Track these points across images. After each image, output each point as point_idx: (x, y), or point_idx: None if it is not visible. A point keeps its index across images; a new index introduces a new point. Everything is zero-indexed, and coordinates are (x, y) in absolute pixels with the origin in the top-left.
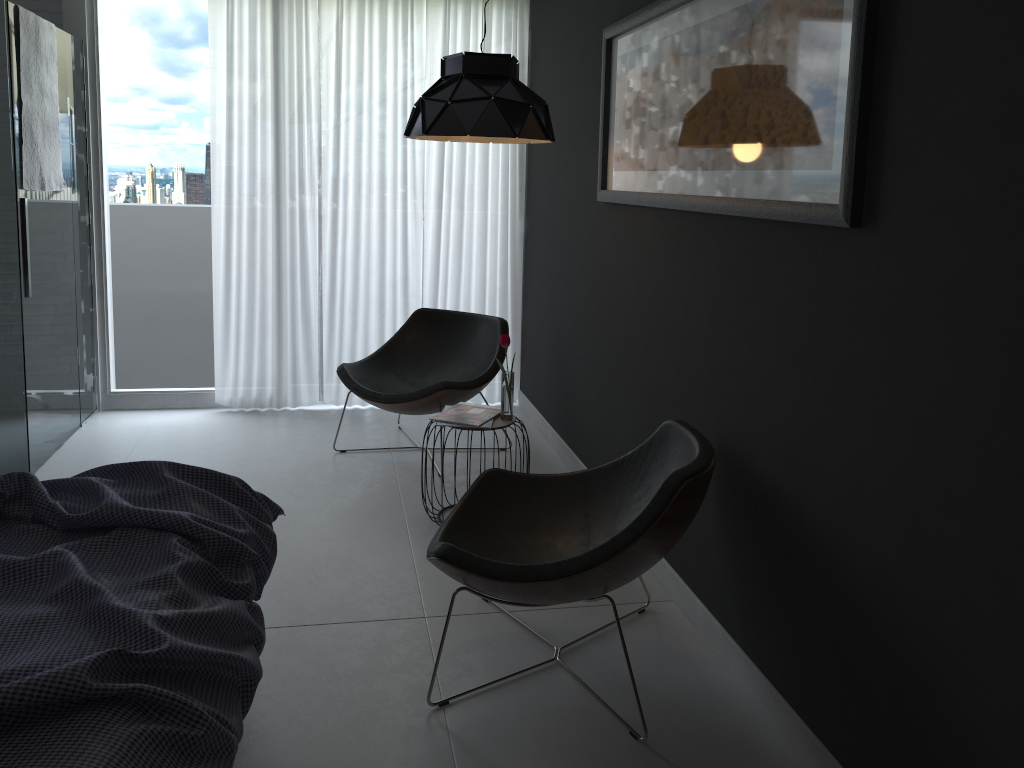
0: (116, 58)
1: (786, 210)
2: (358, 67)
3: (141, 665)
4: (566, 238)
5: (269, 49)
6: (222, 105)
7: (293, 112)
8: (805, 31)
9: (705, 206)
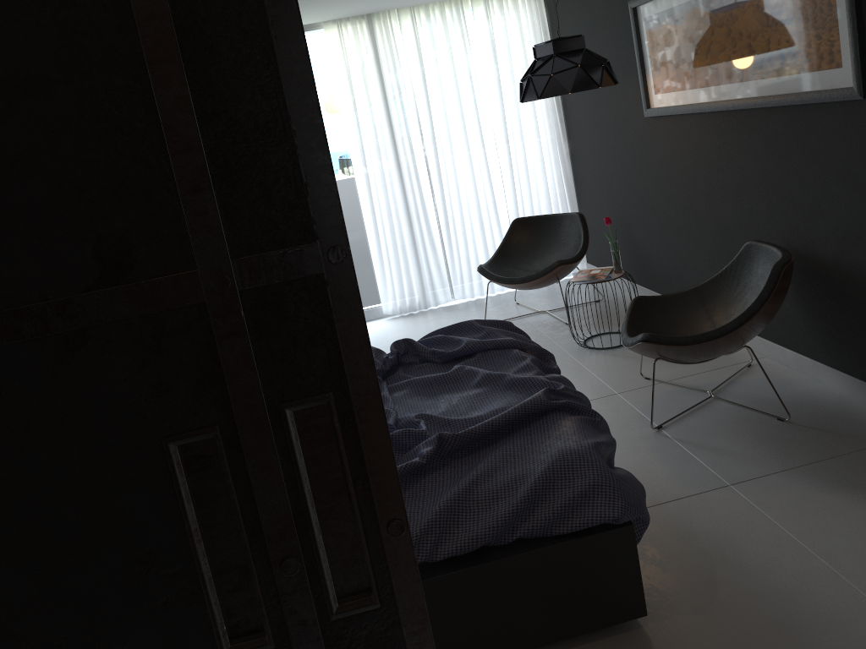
0: None
1: (814, 96)
2: (434, 61)
3: (554, 397)
4: (615, 147)
5: (371, 63)
6: (348, 109)
7: (396, 103)
8: None
9: (747, 104)
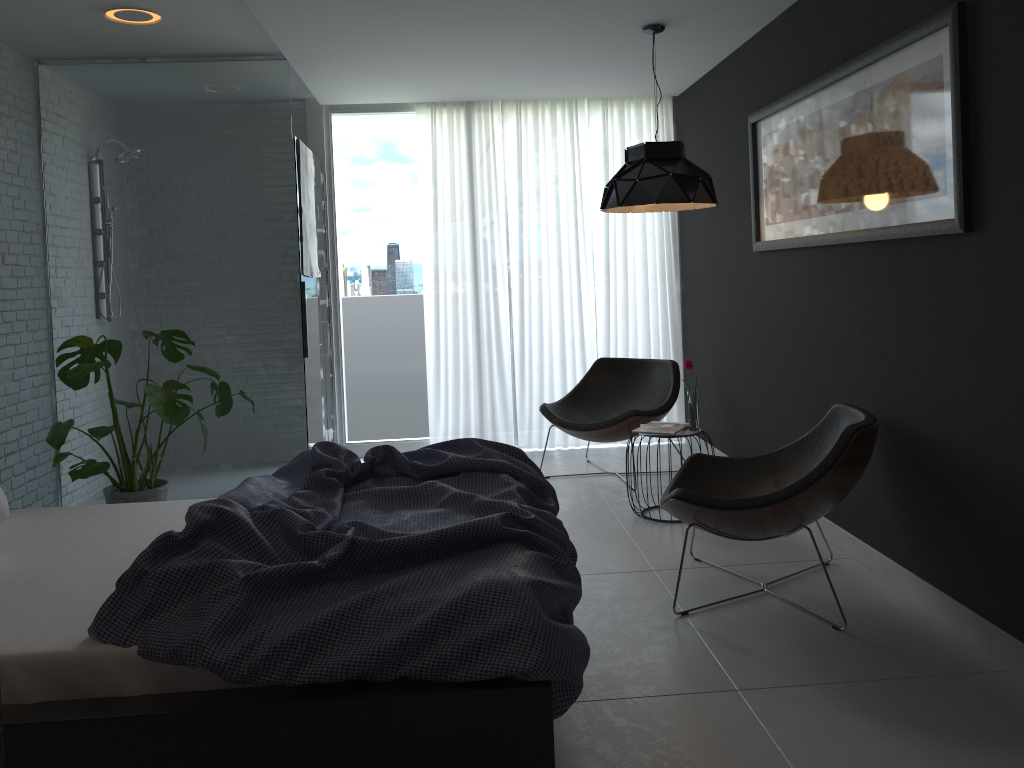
0: (346, 174)
1: (916, 229)
2: (535, 165)
3: (519, 528)
4: (724, 288)
5: (464, 157)
6: (428, 204)
7: (484, 205)
8: (917, 102)
9: (850, 238)
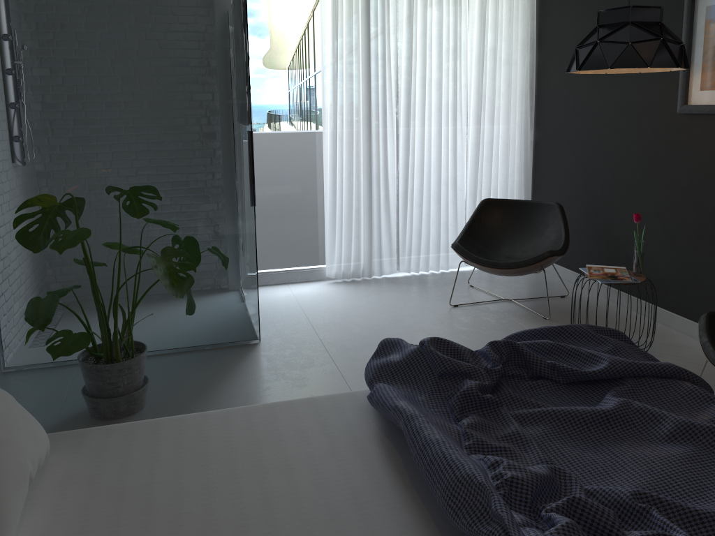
0: (249, 23)
1: None
2: (424, 23)
3: None
4: (611, 142)
5: (359, 12)
6: (328, 55)
7: (378, 59)
8: None
9: None
